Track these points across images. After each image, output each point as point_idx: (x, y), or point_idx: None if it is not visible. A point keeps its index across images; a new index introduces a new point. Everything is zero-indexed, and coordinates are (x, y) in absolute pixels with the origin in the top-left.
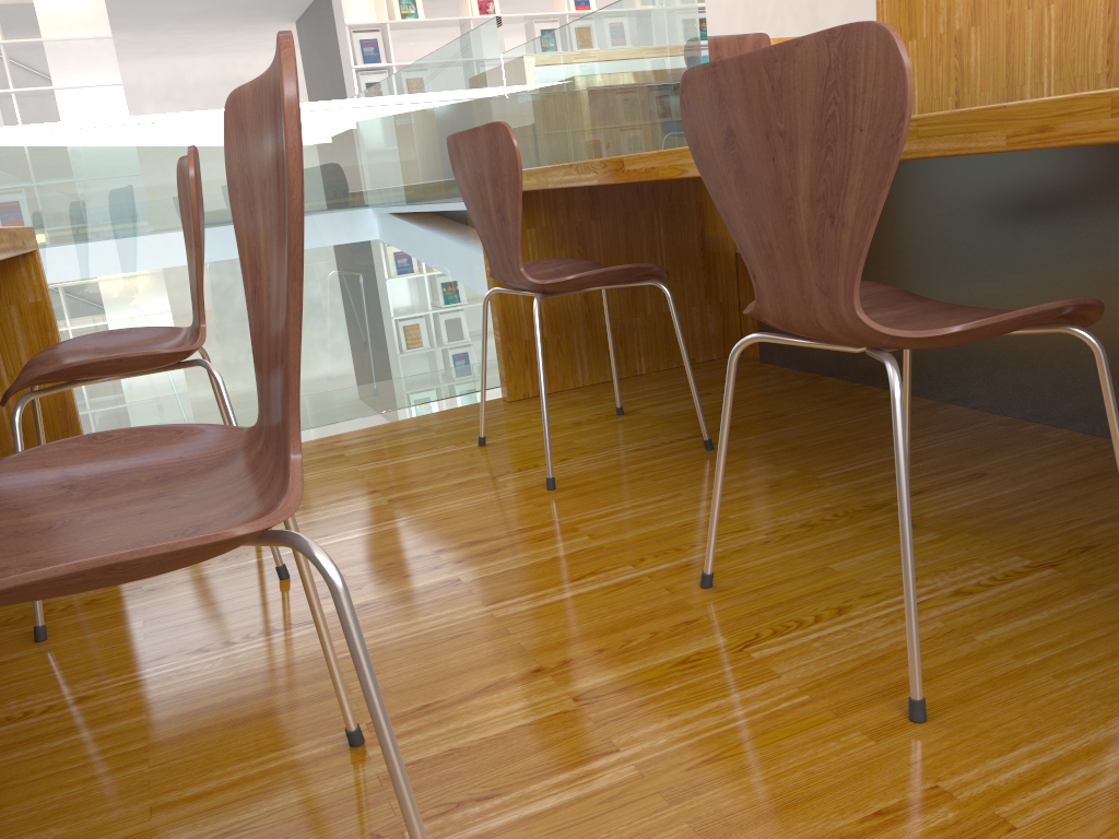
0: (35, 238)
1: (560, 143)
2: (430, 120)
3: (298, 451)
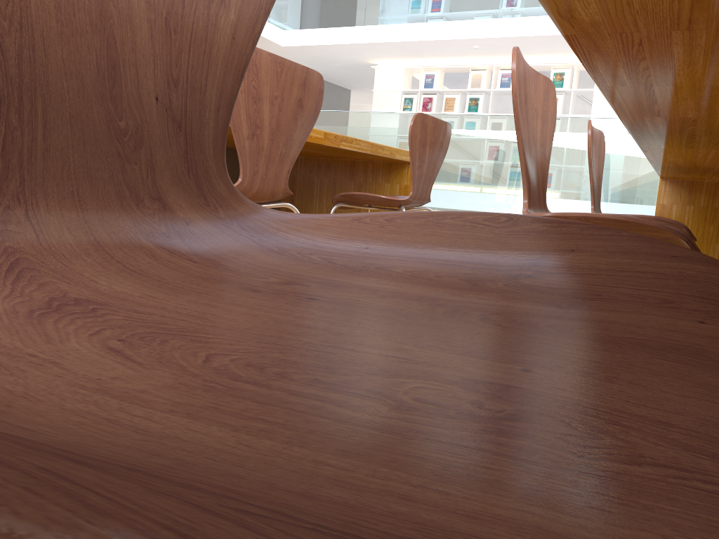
0: None
1: None
2: None
3: (240, 179)
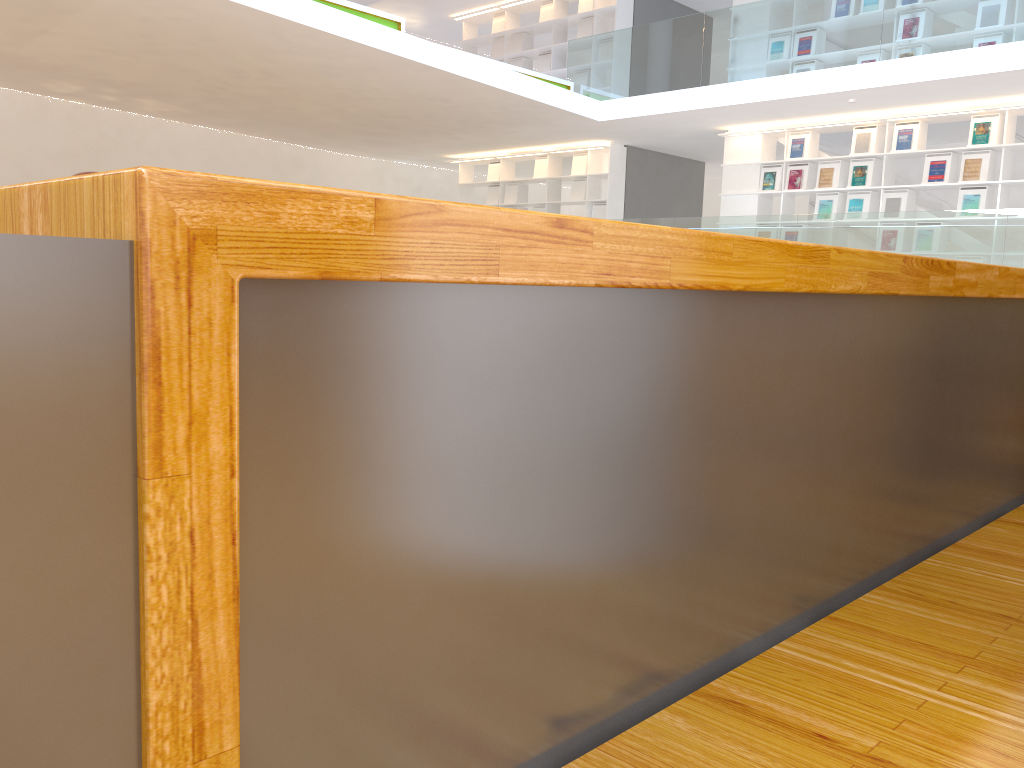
0: None
1: (1011, 264)
2: (900, 239)
3: None
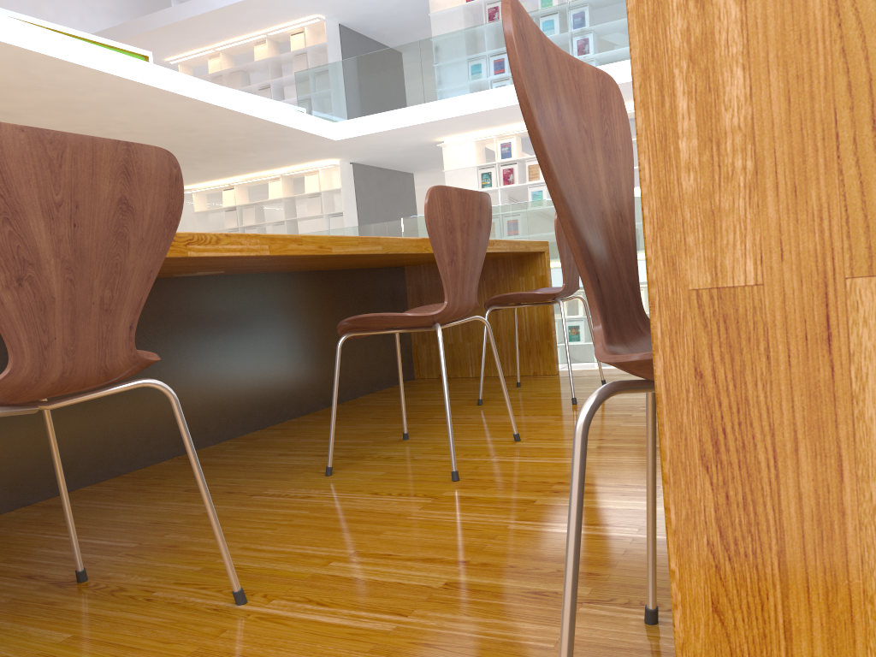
0: (546, 246)
1: None
2: None
3: (446, 301)
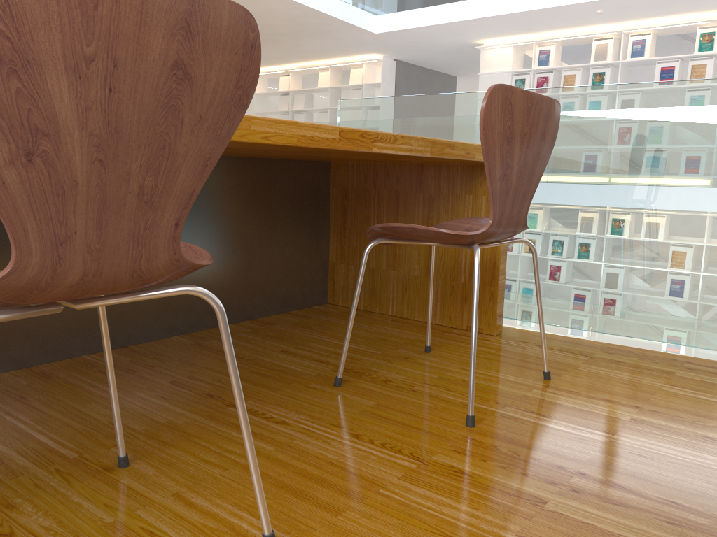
0: None
1: None
2: None
3: (13, 260)
